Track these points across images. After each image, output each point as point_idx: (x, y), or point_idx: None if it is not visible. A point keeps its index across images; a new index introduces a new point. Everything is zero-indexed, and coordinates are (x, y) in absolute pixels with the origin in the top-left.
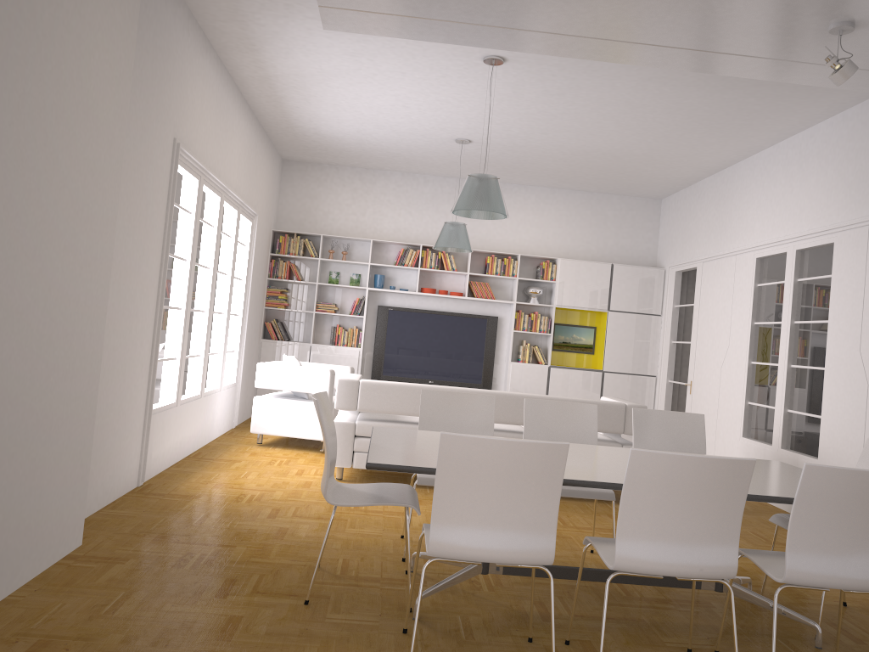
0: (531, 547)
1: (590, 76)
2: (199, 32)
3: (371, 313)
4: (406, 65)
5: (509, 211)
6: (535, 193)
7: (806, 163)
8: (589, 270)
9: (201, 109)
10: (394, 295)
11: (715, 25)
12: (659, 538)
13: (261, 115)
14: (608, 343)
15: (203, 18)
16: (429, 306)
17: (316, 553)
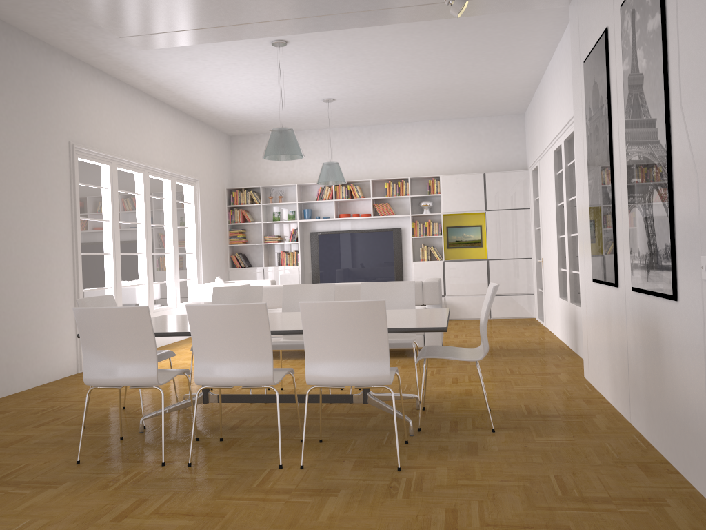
0: (140, 374)
1: (355, 39)
2: (84, 67)
3: (306, 239)
4: (231, 58)
5: (401, 145)
6: (420, 127)
7: (561, 69)
8: (465, 181)
9: (101, 117)
10: (321, 222)
11: None
12: (217, 361)
13: (183, 109)
14: (488, 237)
15: (81, 57)
16: (349, 228)
17: (135, 402)
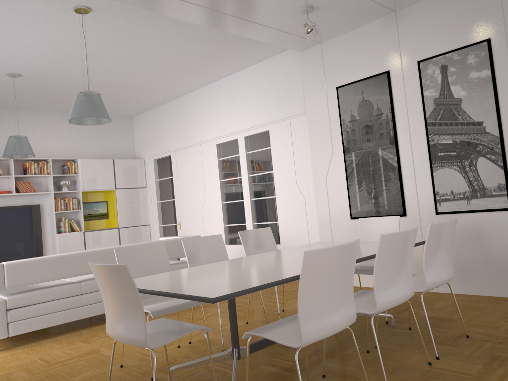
0: (349, 314)
1: (142, 29)
2: None
3: None
4: (3, 6)
5: (35, 129)
6: (52, 116)
7: (242, 89)
8: (100, 164)
9: None
10: None
11: (251, 0)
12: (392, 285)
13: None
14: (119, 209)
15: None
16: None
17: None
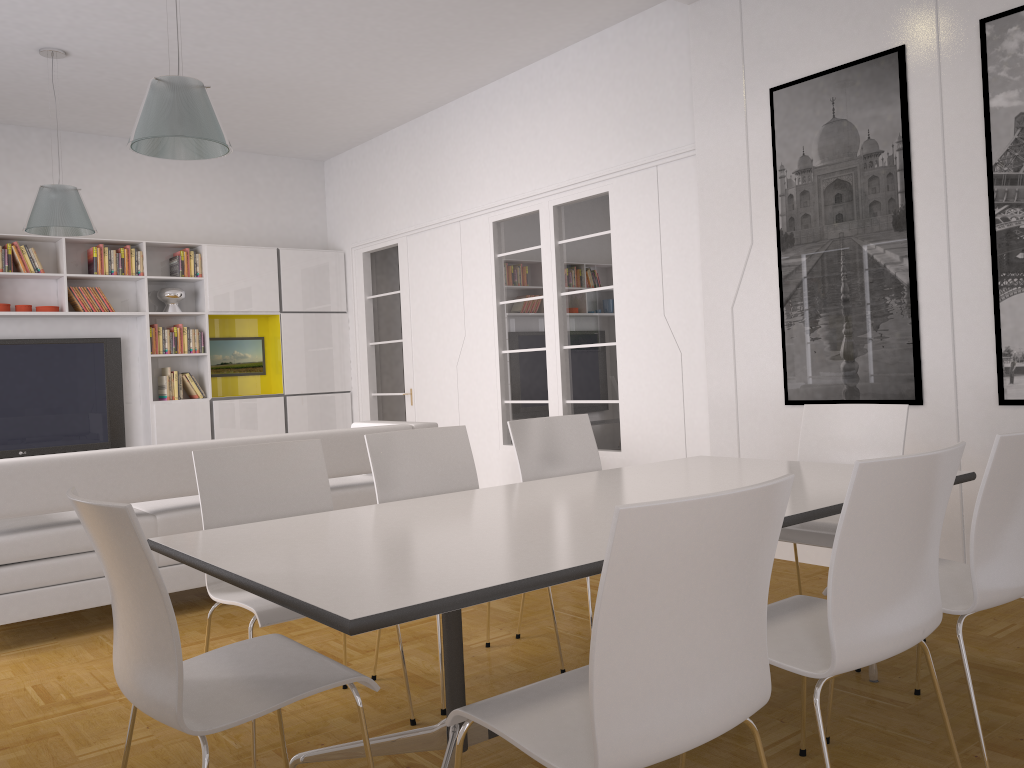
0: (749, 688)
1: None
2: None
3: None
4: None
5: (114, 179)
6: None
7: (554, 98)
8: (248, 259)
9: None
10: None
11: None
12: (881, 602)
13: None
14: (286, 356)
15: None
16: (1, 334)
17: None
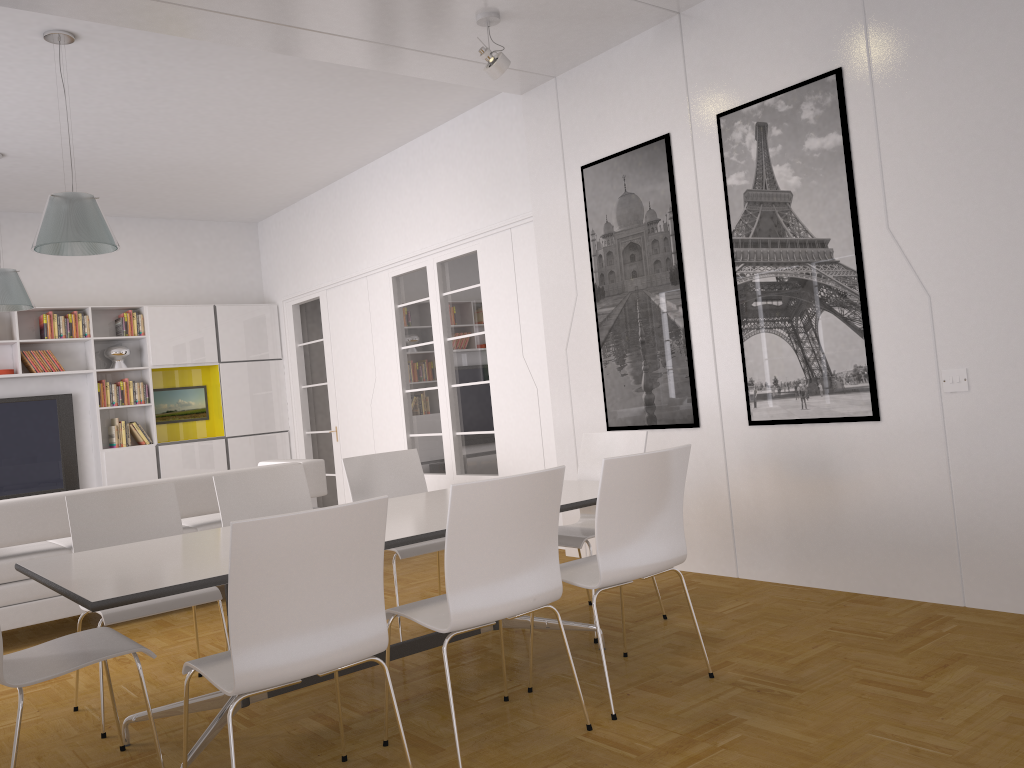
0: (363, 636)
1: (193, 65)
2: None
3: None
4: None
5: None
6: None
7: (432, 169)
8: (187, 316)
9: None
10: None
11: (365, 7)
12: (491, 579)
13: None
14: (226, 402)
15: None
16: None
17: None
